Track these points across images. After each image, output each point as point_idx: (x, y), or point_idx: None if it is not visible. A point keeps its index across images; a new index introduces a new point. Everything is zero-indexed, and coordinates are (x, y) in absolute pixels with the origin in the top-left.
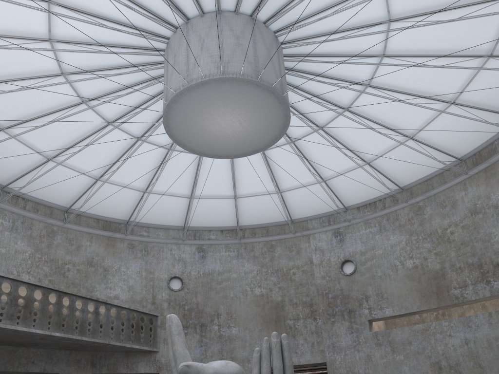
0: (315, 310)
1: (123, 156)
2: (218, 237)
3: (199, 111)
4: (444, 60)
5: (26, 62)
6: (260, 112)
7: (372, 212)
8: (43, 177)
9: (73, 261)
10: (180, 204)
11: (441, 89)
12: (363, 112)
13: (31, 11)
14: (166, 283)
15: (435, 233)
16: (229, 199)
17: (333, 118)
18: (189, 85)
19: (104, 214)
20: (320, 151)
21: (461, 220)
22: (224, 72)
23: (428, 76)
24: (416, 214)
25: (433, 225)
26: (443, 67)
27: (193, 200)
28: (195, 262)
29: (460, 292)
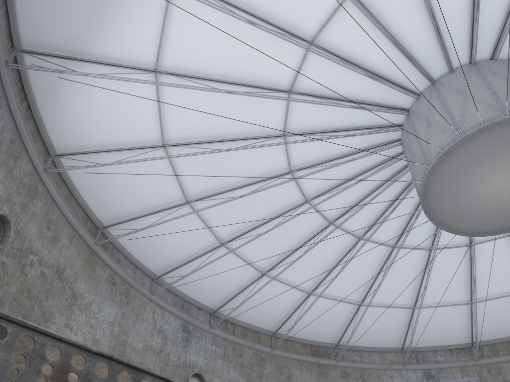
0: None
1: (340, 261)
2: (448, 359)
3: (469, 171)
4: None
5: (256, 164)
6: None
7: None
8: (253, 297)
9: None
10: (399, 318)
11: None
12: None
13: (270, 107)
14: None
15: None
16: (462, 306)
17: None
18: (463, 136)
19: (311, 337)
20: None
21: None
22: (509, 112)
23: None
24: None
25: None
26: None
27: (416, 312)
28: None
29: None
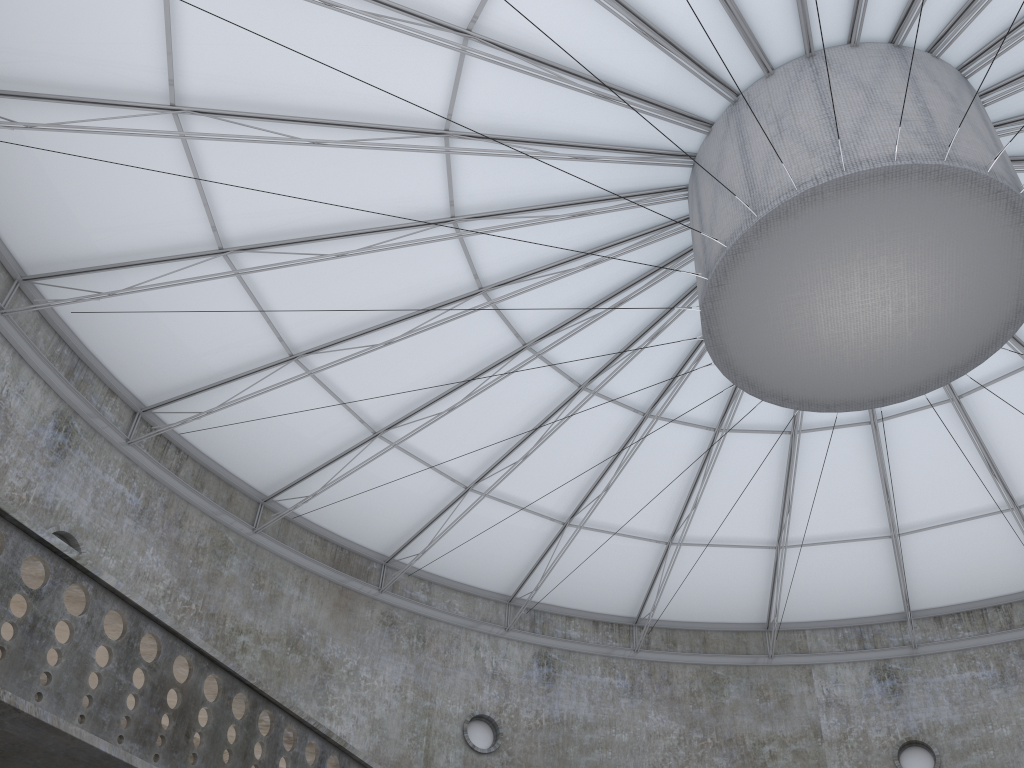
0: None
1: (469, 382)
2: (587, 637)
3: (824, 255)
4: None
5: (376, 82)
6: (967, 288)
7: (975, 631)
8: (249, 404)
9: (257, 628)
10: (530, 537)
11: None
12: None
13: None
14: (459, 728)
15: None
16: (650, 544)
17: (993, 377)
18: (850, 172)
19: (343, 529)
20: (920, 457)
21: None
22: (949, 157)
23: None
24: None
25: None
26: None
27: (566, 533)
28: (531, 689)
29: None
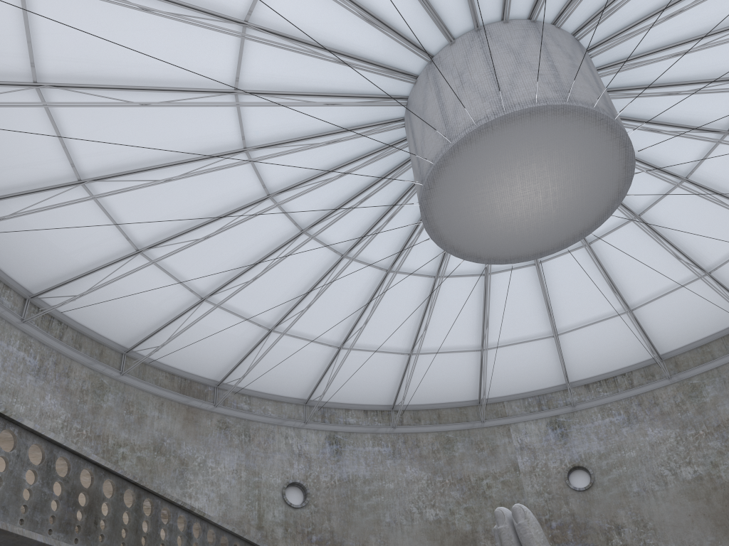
0: None
1: (265, 258)
2: (360, 422)
3: (496, 165)
4: None
5: (183, 59)
6: (587, 180)
7: (611, 392)
8: (110, 286)
9: (131, 442)
10: (316, 359)
11: None
12: (657, 224)
13: None
14: (280, 493)
15: (727, 425)
16: (398, 356)
17: (609, 229)
18: (509, 112)
19: (184, 365)
20: (568, 284)
21: None
22: (569, 99)
23: None
24: (690, 396)
25: (722, 413)
26: None
27: (340, 353)
28: (326, 461)
29: None
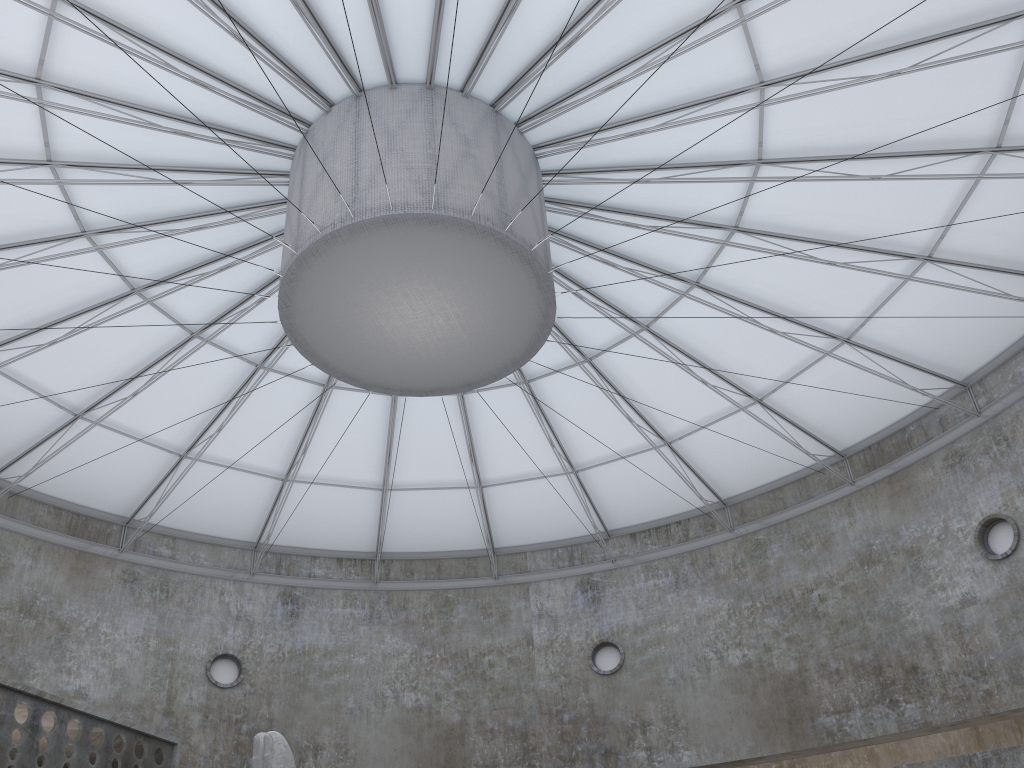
0: (533, 748)
1: (150, 368)
2: (331, 574)
3: (365, 281)
4: (844, 254)
5: None
6: (496, 301)
7: (660, 545)
8: None
9: None
10: (257, 492)
11: (829, 311)
12: (676, 337)
13: (8, 10)
14: (203, 668)
15: (788, 597)
16: (369, 491)
17: (615, 341)
18: (357, 220)
19: (76, 497)
20: (577, 407)
21: (841, 575)
22: (438, 205)
23: (809, 282)
24: (752, 556)
25: (785, 581)
26: (845, 267)
27: (289, 487)
28: (275, 625)
29: (837, 722)
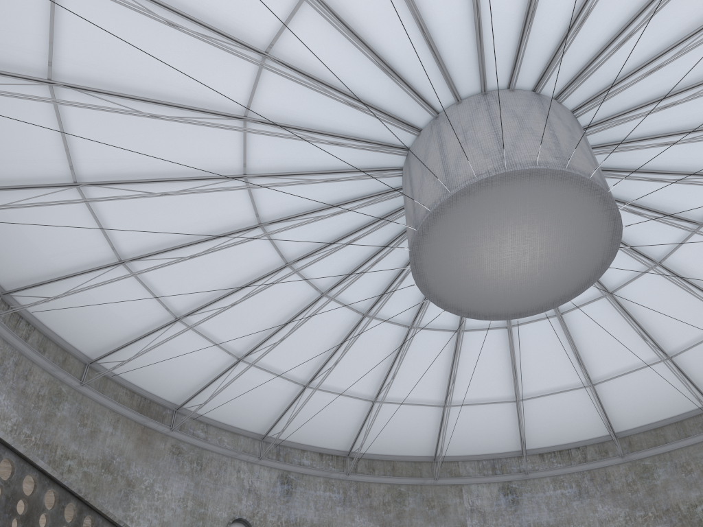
0: None
1: (246, 286)
2: (315, 464)
3: (490, 220)
4: None
5: (199, 79)
6: (574, 247)
7: (564, 464)
8: (85, 293)
9: (80, 455)
10: (280, 394)
11: None
12: (627, 303)
13: None
14: None
15: (675, 510)
16: (361, 402)
17: (582, 302)
18: (510, 170)
19: (146, 384)
20: (536, 351)
21: None
22: (568, 166)
23: None
24: (641, 477)
25: (671, 497)
26: None
27: (305, 392)
28: (275, 500)
29: None
